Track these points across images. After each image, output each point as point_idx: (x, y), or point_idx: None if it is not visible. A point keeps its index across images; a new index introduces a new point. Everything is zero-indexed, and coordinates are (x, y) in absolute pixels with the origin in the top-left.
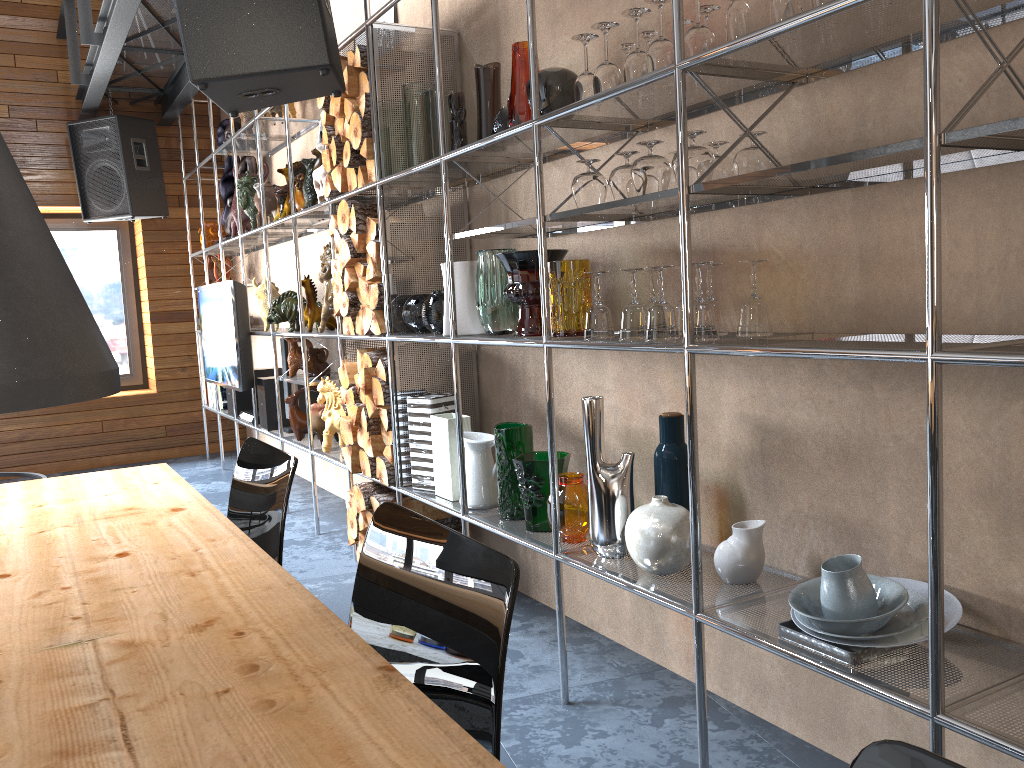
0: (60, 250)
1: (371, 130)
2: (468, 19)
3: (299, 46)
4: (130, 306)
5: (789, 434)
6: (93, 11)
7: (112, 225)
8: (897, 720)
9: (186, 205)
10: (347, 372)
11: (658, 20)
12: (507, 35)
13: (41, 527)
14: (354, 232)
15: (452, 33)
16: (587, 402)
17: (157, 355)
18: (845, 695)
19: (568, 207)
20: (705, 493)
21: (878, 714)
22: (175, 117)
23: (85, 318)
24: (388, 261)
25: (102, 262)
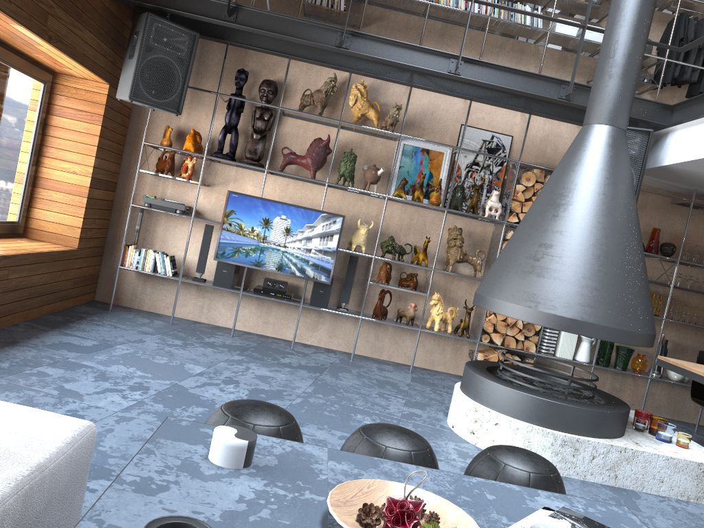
0: (14, 90)
1: None
2: None
3: None
4: (34, 158)
5: (684, 346)
6: None
7: (45, 78)
8: (697, 408)
9: None
10: None
11: (669, 233)
12: None
13: None
14: None
15: None
16: (665, 336)
17: (85, 216)
18: (684, 405)
19: None
20: (651, 358)
21: (692, 408)
22: None
23: None
24: None
25: (30, 110)
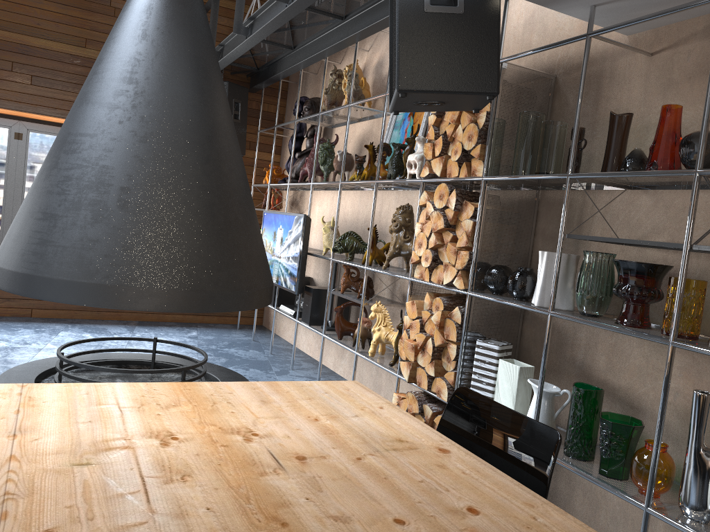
0: None
1: (484, 138)
2: (568, 69)
3: (478, 76)
4: None
5: None
6: (219, 7)
7: None
8: None
9: (257, 150)
10: (416, 307)
11: None
12: (610, 88)
13: (351, 451)
14: (451, 209)
15: (551, 76)
16: (701, 396)
17: None
18: None
19: (653, 227)
20: None
21: None
22: (261, 88)
23: (263, 244)
24: (480, 236)
25: None
